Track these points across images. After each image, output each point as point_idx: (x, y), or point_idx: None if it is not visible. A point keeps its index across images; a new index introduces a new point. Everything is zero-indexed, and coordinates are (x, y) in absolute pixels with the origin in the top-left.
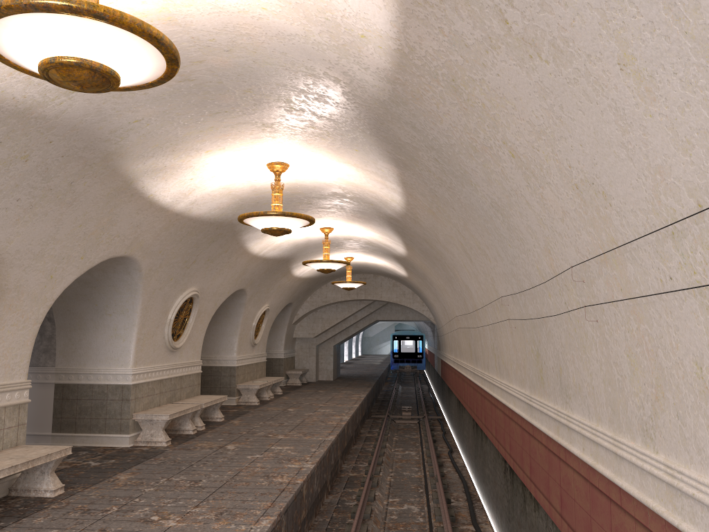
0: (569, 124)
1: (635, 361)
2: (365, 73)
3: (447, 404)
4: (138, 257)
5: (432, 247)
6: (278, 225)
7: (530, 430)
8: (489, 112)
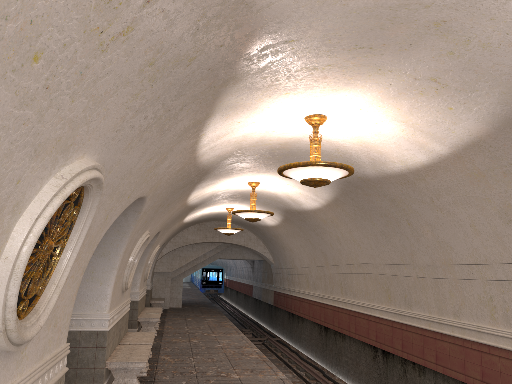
0: None
1: None
2: None
3: (286, 328)
4: (148, 199)
5: (397, 206)
6: (326, 177)
7: None
8: None
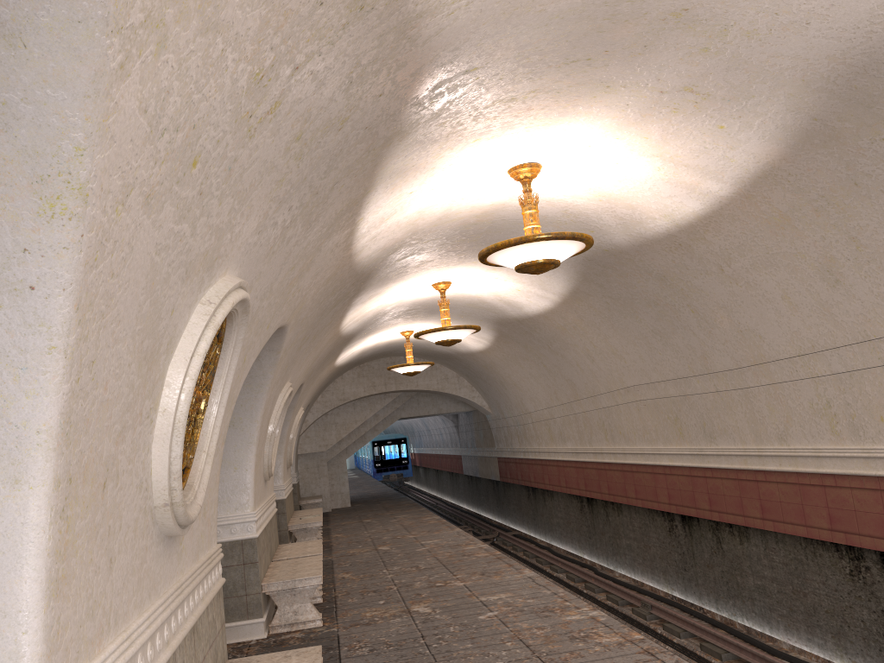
0: None
1: None
2: None
3: (526, 513)
4: (289, 328)
5: (670, 286)
6: (553, 255)
7: None
8: None
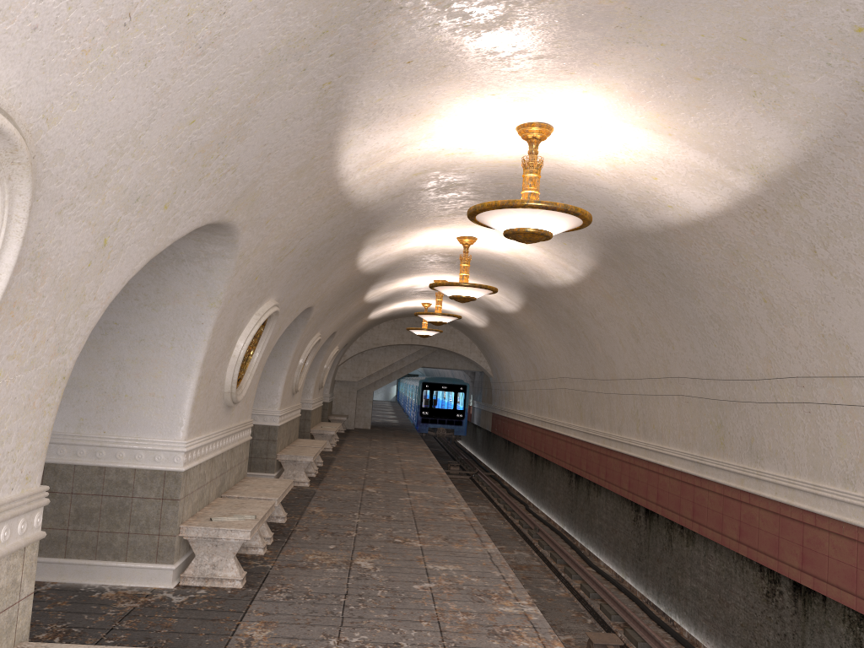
0: (835, 307)
1: (844, 439)
2: (645, 218)
3: (502, 460)
4: (314, 307)
5: (572, 317)
6: (469, 294)
7: (696, 482)
8: (758, 275)
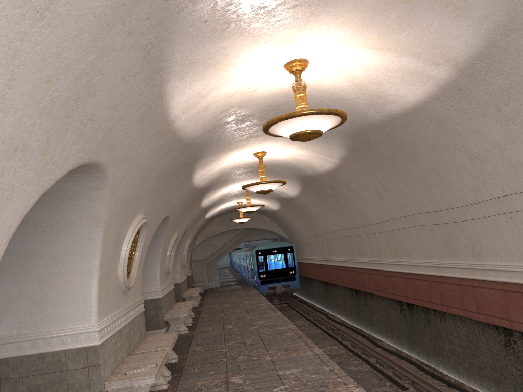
0: (518, 144)
1: None
2: (376, 114)
3: (305, 290)
4: (170, 216)
5: (334, 191)
6: (268, 188)
7: (439, 280)
8: (460, 135)
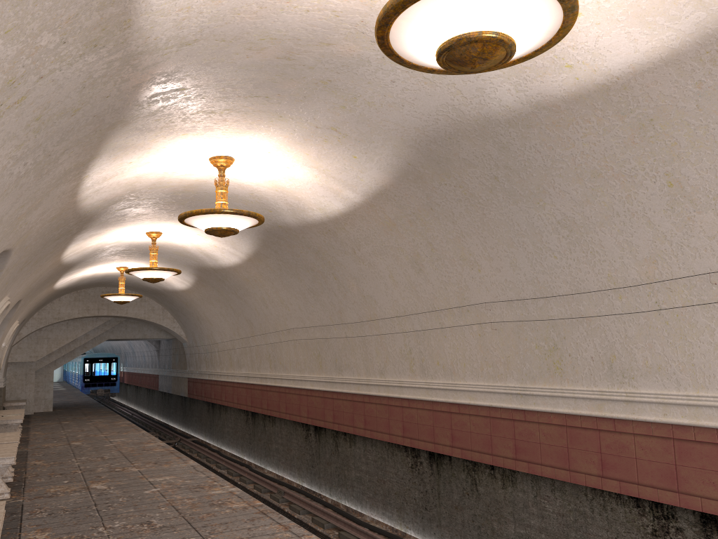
0: None
1: None
2: (512, 94)
3: (205, 424)
4: (13, 252)
5: (321, 258)
6: (233, 225)
7: (517, 416)
8: (675, 150)
